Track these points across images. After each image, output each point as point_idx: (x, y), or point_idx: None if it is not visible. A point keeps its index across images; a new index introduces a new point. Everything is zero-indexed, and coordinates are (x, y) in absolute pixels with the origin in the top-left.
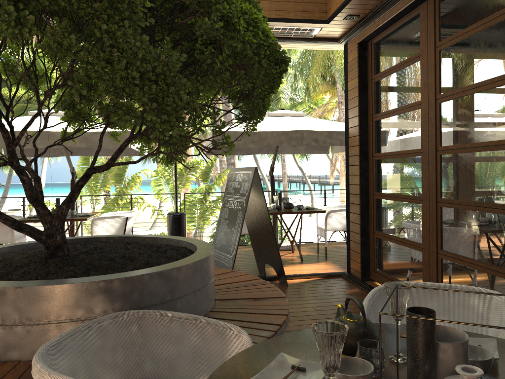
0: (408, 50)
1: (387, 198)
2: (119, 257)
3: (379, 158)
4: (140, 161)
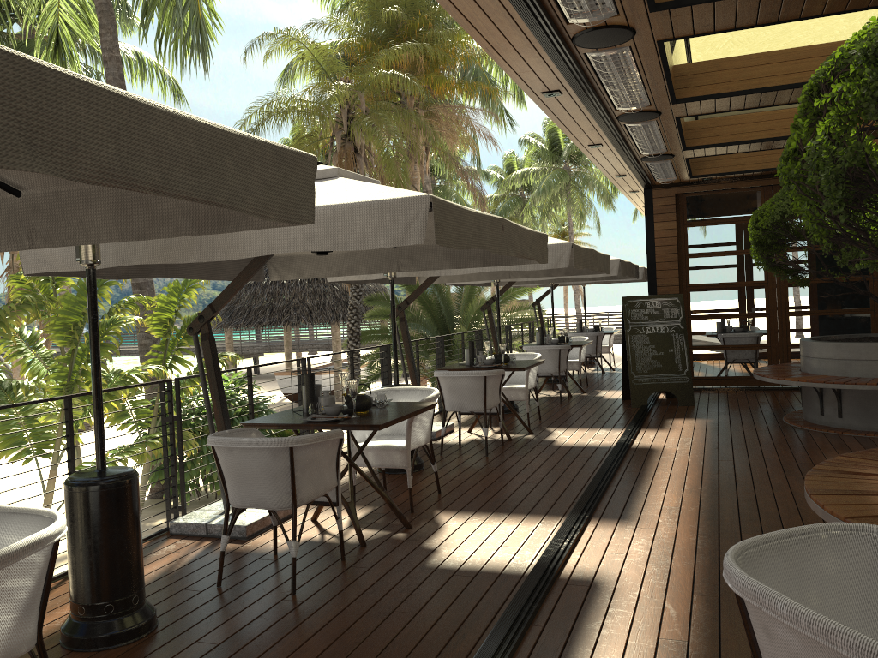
0: (743, 212)
1: (714, 317)
2: None
3: (698, 288)
4: None
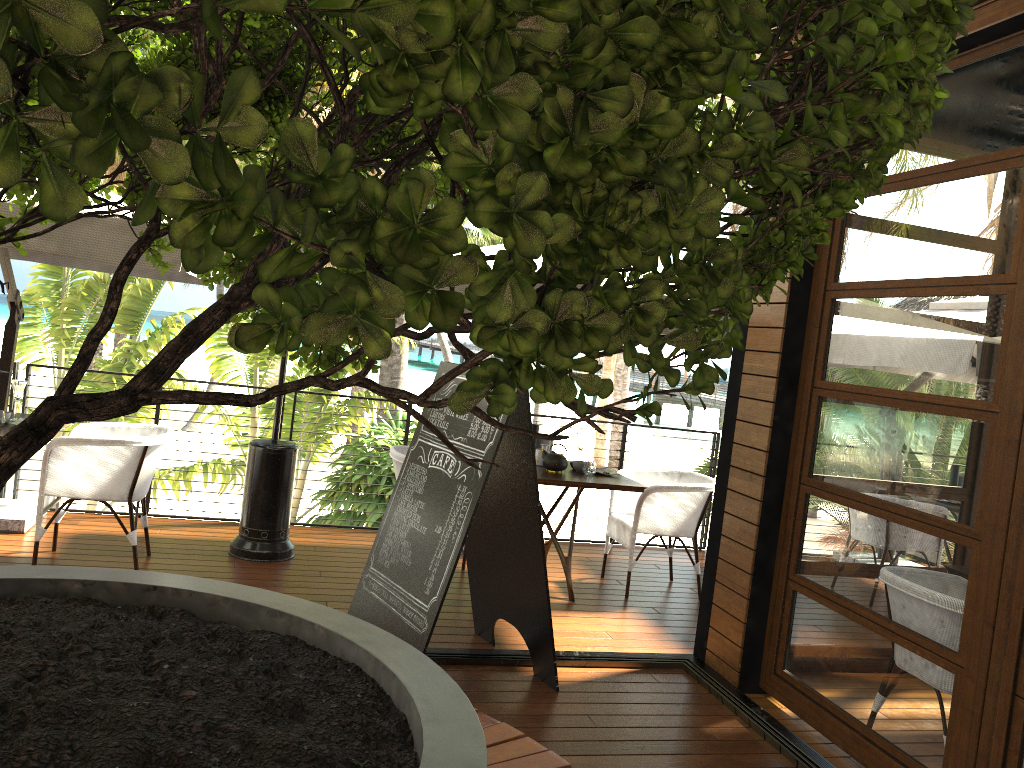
0: (982, 134)
1: (849, 502)
2: (131, 762)
3: (834, 396)
4: (269, 399)
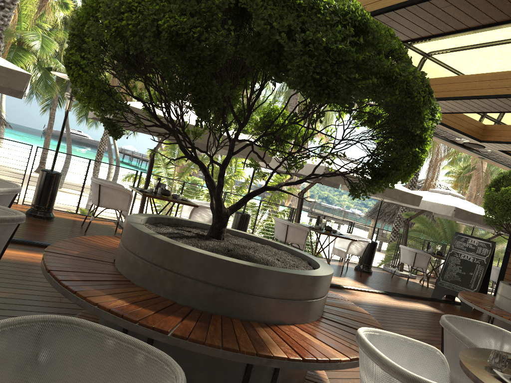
0: None
1: None
2: None
3: None
4: None
